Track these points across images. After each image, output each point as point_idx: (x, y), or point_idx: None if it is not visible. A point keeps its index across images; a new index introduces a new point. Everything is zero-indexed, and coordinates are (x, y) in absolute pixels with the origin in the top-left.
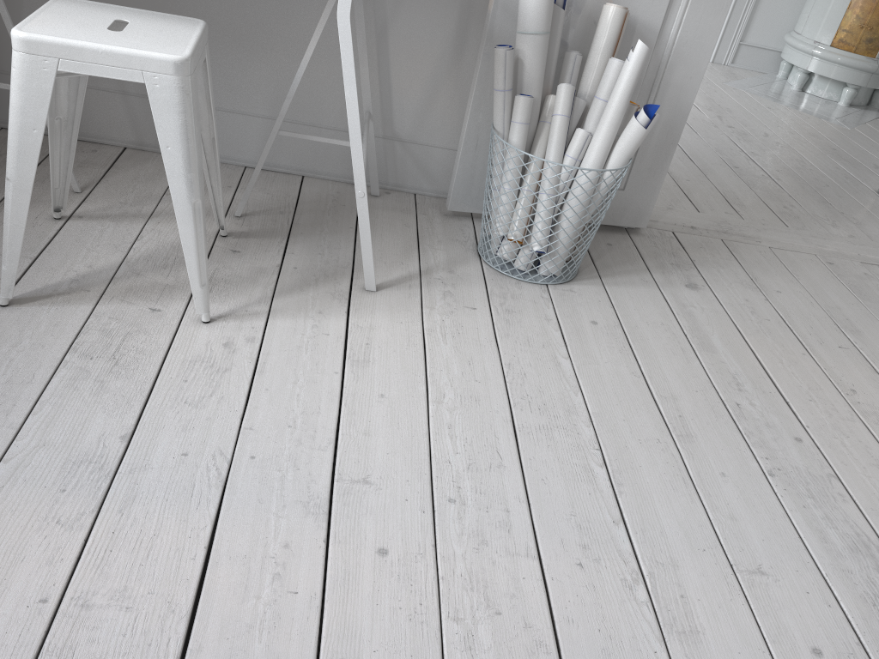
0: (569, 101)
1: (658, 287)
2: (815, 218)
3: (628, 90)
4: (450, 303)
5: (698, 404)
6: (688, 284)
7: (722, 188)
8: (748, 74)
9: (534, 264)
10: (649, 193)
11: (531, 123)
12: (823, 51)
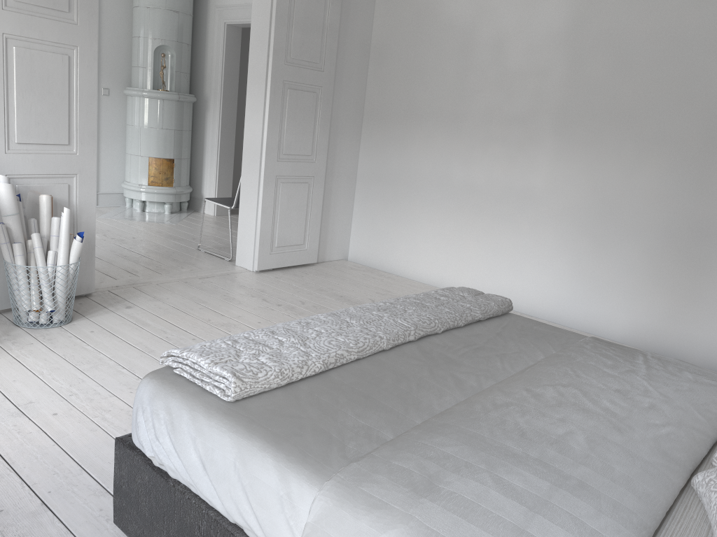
0: (40, 240)
1: (114, 312)
2: (173, 267)
3: (68, 228)
4: (18, 345)
5: (151, 341)
6: (126, 307)
7: (123, 267)
8: (109, 209)
9: (49, 320)
10: (90, 274)
11: (24, 255)
12: (146, 188)
